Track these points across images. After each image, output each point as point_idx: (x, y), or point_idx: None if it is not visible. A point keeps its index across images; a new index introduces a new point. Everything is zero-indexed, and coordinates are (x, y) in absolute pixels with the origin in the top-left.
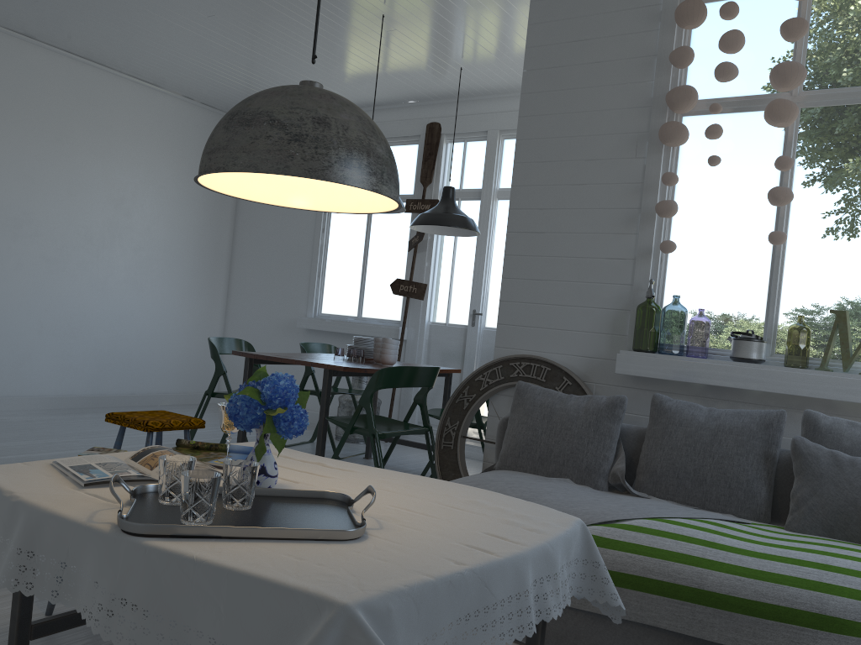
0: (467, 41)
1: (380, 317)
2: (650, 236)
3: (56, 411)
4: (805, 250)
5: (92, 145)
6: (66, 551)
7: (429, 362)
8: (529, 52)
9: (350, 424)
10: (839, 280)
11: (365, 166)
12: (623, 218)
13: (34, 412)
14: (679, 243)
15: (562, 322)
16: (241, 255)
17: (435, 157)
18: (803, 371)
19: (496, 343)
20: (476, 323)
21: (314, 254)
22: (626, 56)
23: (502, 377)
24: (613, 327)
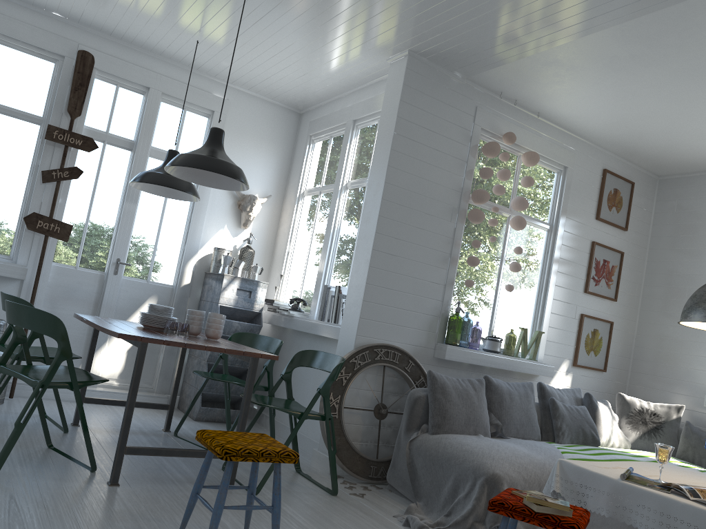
0: (244, 36)
1: None
2: (454, 273)
3: None
4: (506, 293)
5: None
6: None
7: (50, 305)
8: (399, 121)
9: (307, 411)
10: (515, 310)
11: None
12: (441, 258)
13: None
14: (459, 278)
15: (402, 321)
16: None
17: (86, 90)
18: (518, 359)
19: (358, 333)
20: (119, 272)
21: None
22: (452, 155)
23: (369, 360)
24: (430, 326)
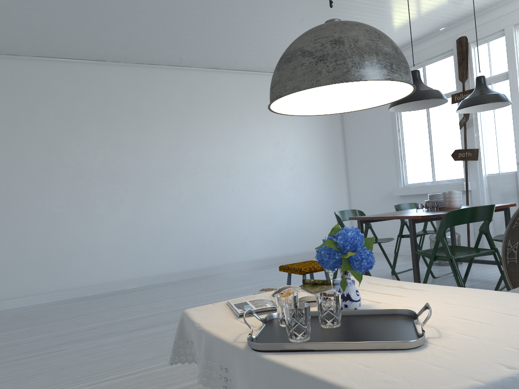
0: None
1: (448, 178)
2: None
3: (265, 267)
4: None
5: (257, 116)
6: (225, 361)
7: (491, 202)
8: None
9: (432, 254)
10: None
11: (375, 63)
12: None
13: (254, 269)
14: None
15: None
16: (351, 158)
17: (466, 60)
18: None
19: None
20: None
21: (396, 147)
22: None
23: None
24: None
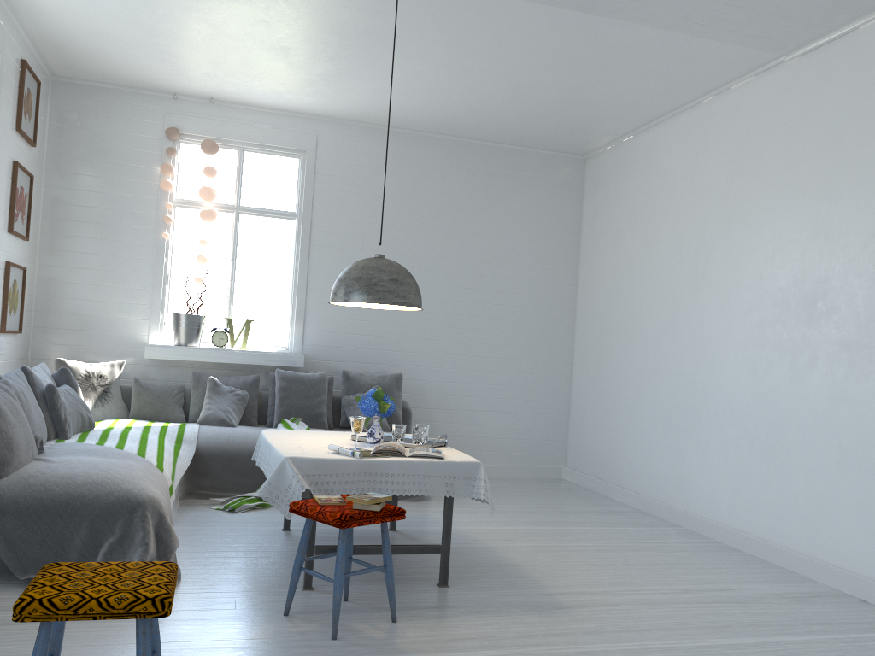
0: None
1: None
2: None
3: None
4: None
5: None
6: None
7: None
8: None
9: None
10: None
11: None
12: None
13: None
14: None
15: None
16: None
17: None
18: None
19: None
20: None
21: None
22: None
23: None
24: None
